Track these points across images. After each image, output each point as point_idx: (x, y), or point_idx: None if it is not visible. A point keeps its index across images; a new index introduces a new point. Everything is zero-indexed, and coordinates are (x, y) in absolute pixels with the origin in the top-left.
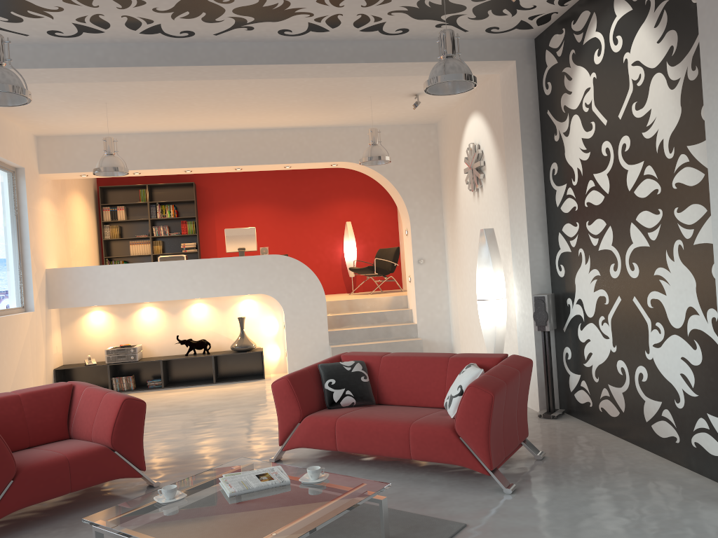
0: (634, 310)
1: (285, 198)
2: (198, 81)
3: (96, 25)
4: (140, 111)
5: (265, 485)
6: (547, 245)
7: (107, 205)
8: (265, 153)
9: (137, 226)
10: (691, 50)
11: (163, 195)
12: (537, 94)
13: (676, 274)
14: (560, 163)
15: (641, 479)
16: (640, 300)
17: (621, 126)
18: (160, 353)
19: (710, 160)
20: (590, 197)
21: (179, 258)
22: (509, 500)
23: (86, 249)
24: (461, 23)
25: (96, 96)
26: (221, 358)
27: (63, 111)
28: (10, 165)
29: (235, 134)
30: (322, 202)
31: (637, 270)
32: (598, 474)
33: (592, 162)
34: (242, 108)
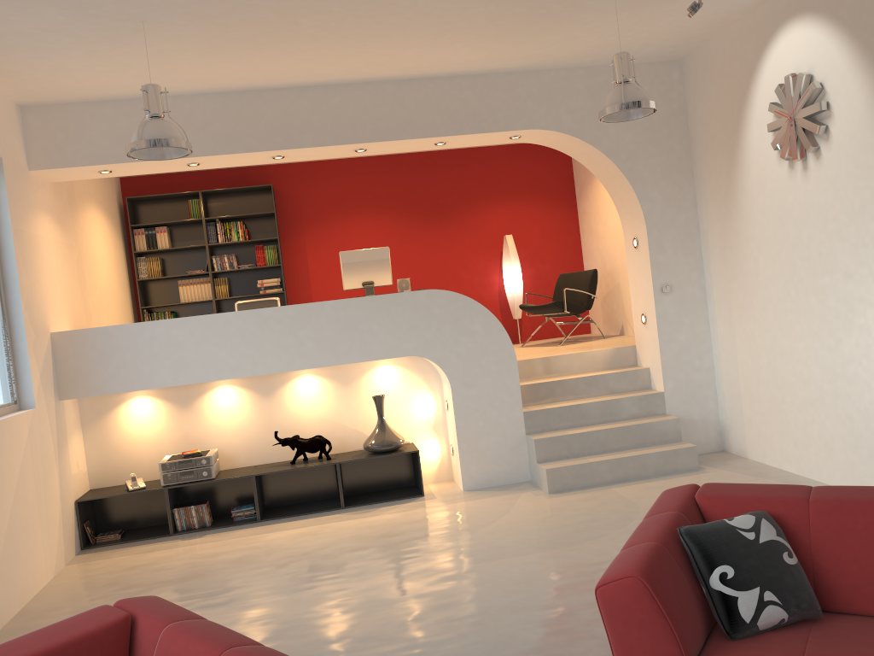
0: None
1: (410, 204)
2: None
3: None
4: (203, 41)
5: None
6: None
7: (140, 227)
8: (406, 121)
9: (188, 257)
10: None
11: (225, 207)
12: None
13: None
14: None
15: None
16: None
17: None
18: (247, 461)
19: None
20: None
21: (270, 304)
22: None
23: (113, 295)
24: None
25: (125, 3)
26: (348, 463)
27: (64, 44)
28: None
29: (356, 90)
30: (466, 207)
31: None
32: None
33: None
34: (383, 30)
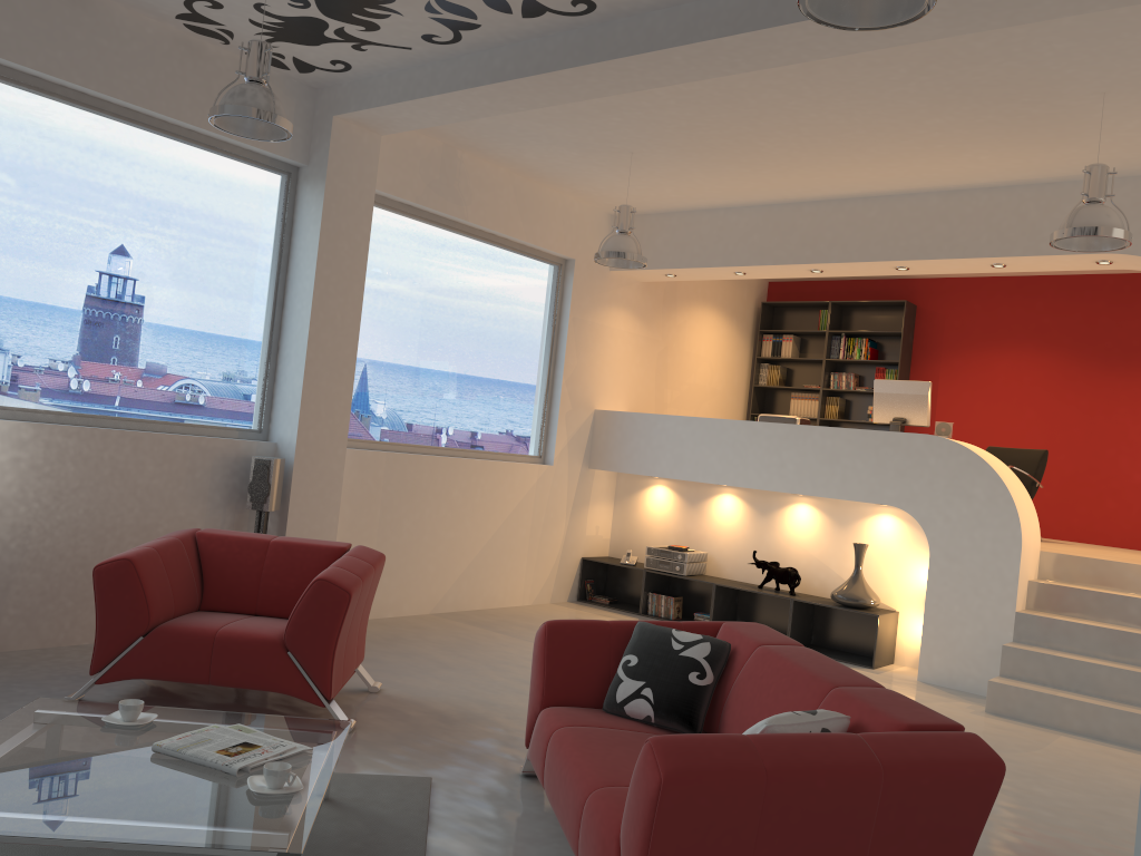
0: None
1: (1087, 340)
2: (711, 97)
3: (458, 15)
4: (695, 163)
5: (201, 758)
6: None
7: (771, 333)
8: (944, 237)
9: (811, 370)
10: None
11: (860, 321)
12: None
13: None
14: None
15: None
16: None
17: None
18: (731, 574)
19: None
20: None
21: (788, 422)
22: None
23: (712, 395)
24: None
25: (604, 141)
26: (823, 610)
27: (595, 170)
28: (553, 255)
29: (895, 203)
30: None
31: None
32: None
33: None
34: (853, 145)
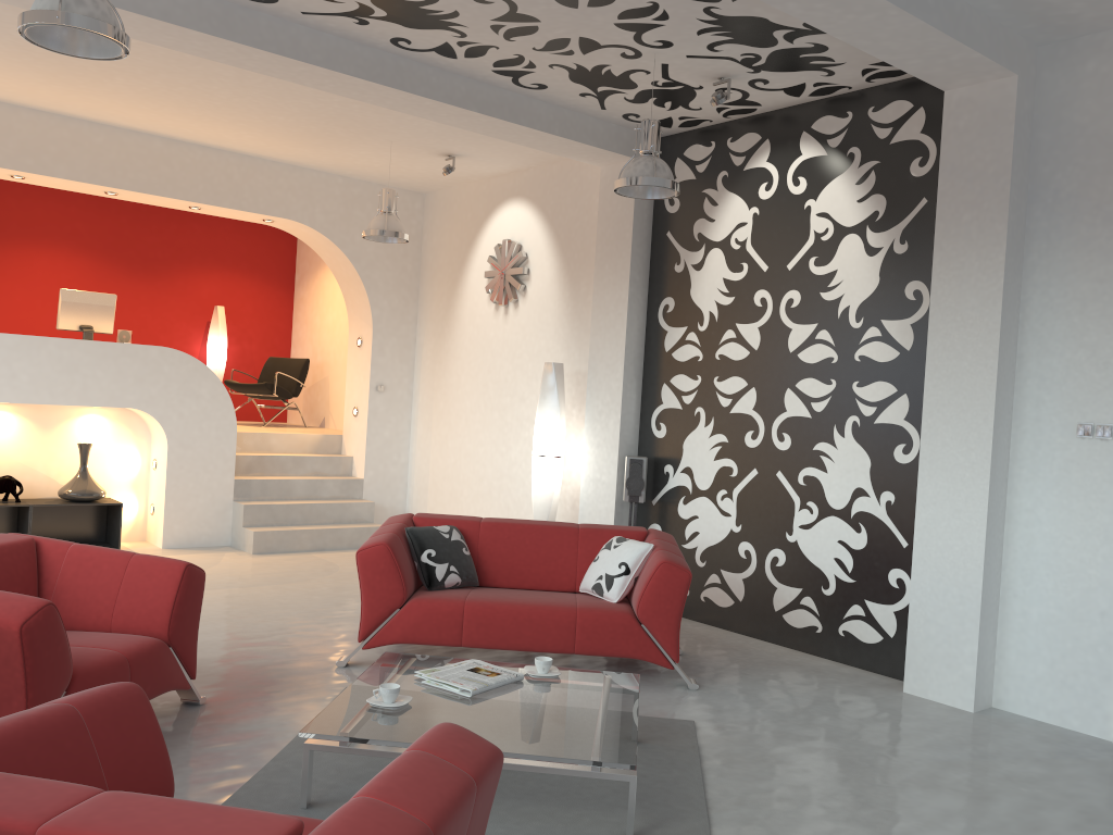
0: (776, 486)
1: (115, 248)
2: (176, 54)
3: None
4: (3, 61)
5: (502, 681)
6: (640, 396)
7: None
8: (169, 179)
9: None
10: (902, 222)
11: None
12: (652, 207)
13: (846, 452)
14: (680, 300)
15: (801, 670)
16: (788, 476)
17: (790, 278)
18: None
19: (931, 343)
20: (725, 349)
21: None
22: (703, 696)
23: None
24: (610, 100)
25: None
26: (33, 510)
27: None
28: None
29: (123, 136)
30: (178, 266)
31: (788, 442)
32: (755, 667)
33: (737, 309)
34: (187, 105)
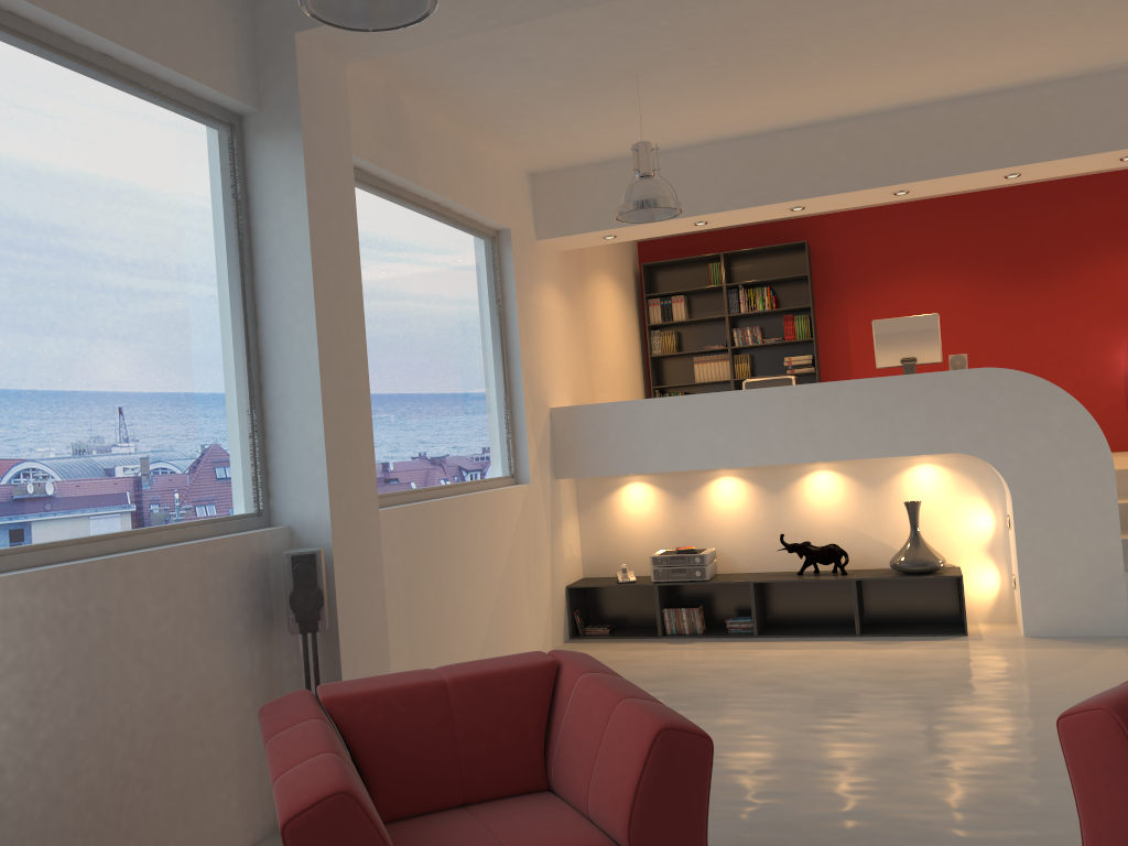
0: None
1: (992, 257)
2: None
3: None
4: (702, 86)
5: None
6: None
7: (655, 296)
8: (961, 150)
9: (706, 330)
10: None
11: (750, 270)
12: None
13: None
14: None
15: None
16: None
17: None
18: (748, 566)
19: None
20: None
21: (783, 383)
22: None
23: (621, 373)
24: None
25: (616, 60)
26: (870, 583)
27: (564, 108)
28: (486, 226)
29: (895, 119)
30: (1077, 257)
31: None
32: None
33: None
34: (916, 43)
